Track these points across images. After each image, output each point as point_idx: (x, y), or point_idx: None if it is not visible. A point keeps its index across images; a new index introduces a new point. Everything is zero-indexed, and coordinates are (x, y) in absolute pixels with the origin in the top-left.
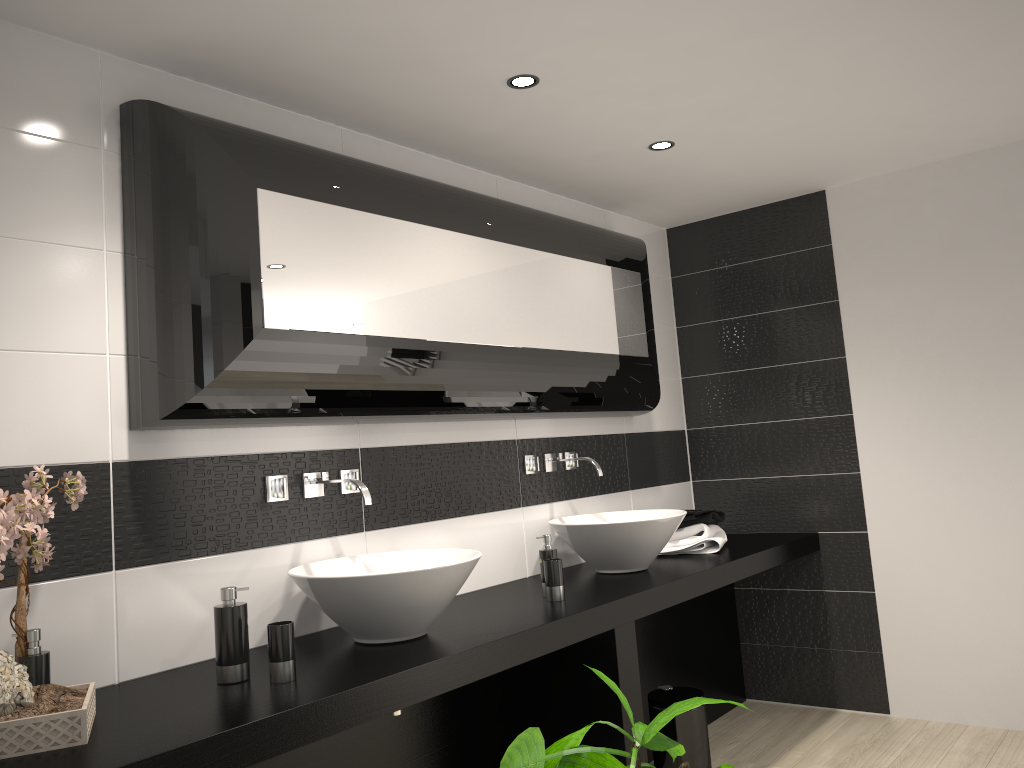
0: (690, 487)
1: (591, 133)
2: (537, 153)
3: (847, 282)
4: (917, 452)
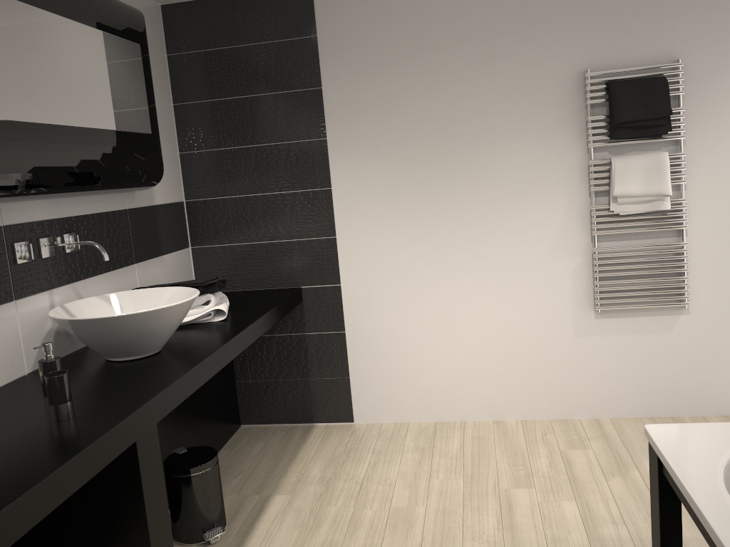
0: (190, 253)
1: None
2: None
3: (329, 72)
4: (381, 219)
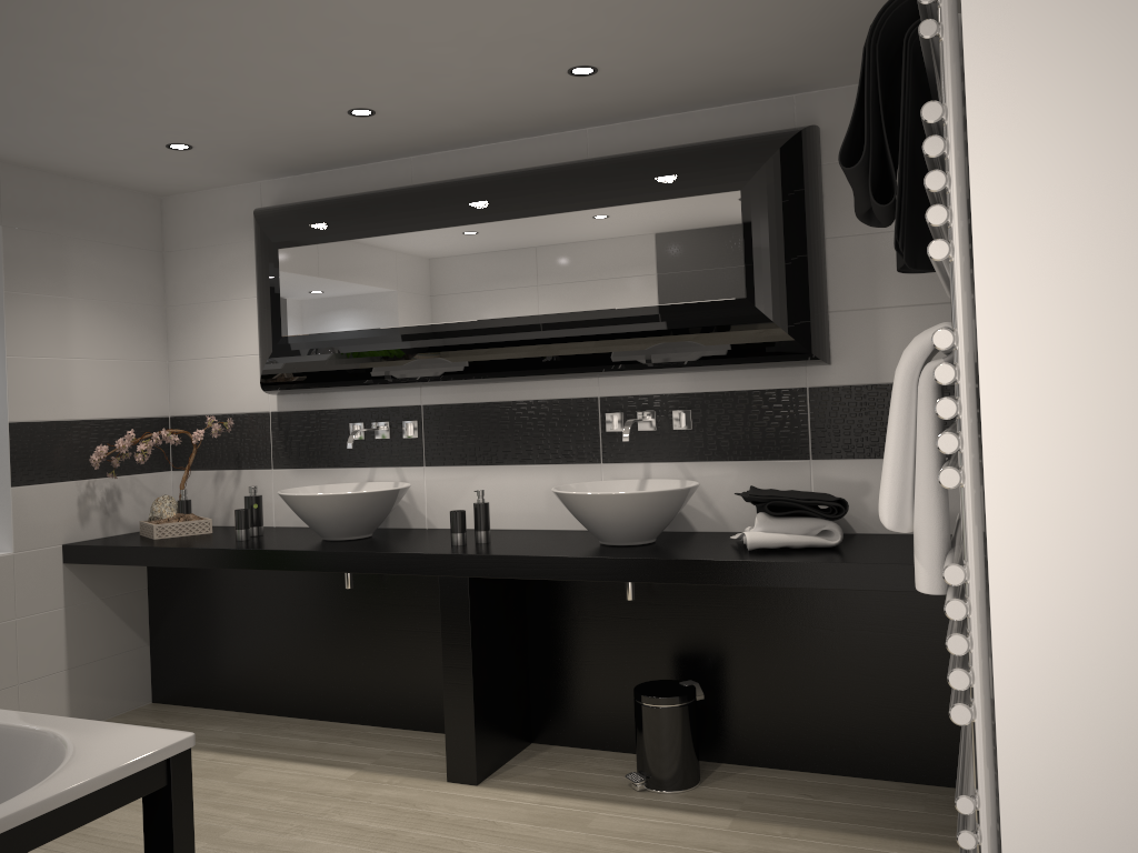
0: None
1: (508, 95)
2: (542, 113)
3: None
4: None
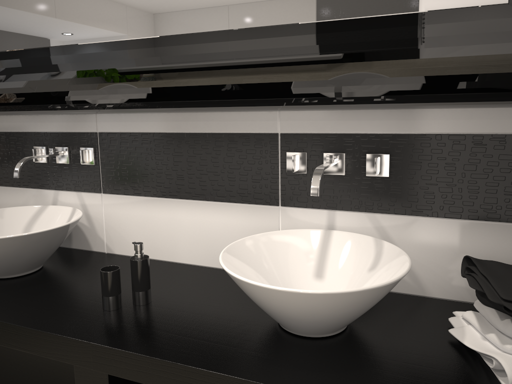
0: None
1: None
2: None
3: None
4: None
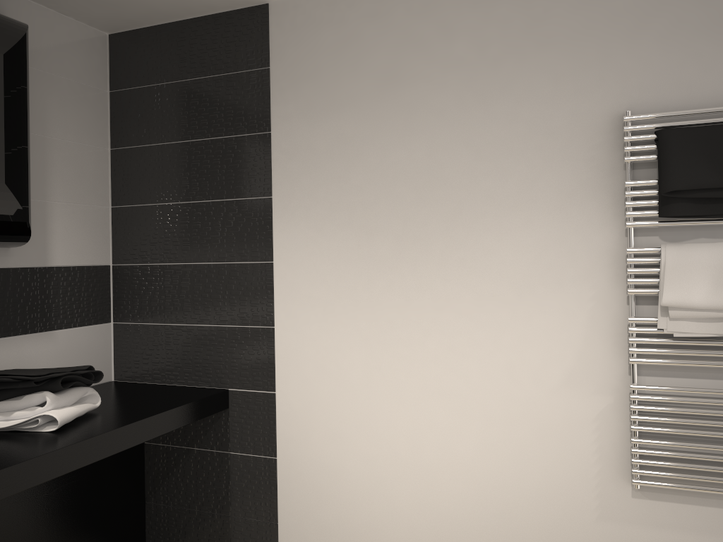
0: (110, 329)
1: None
2: None
3: (281, 112)
4: (331, 309)
